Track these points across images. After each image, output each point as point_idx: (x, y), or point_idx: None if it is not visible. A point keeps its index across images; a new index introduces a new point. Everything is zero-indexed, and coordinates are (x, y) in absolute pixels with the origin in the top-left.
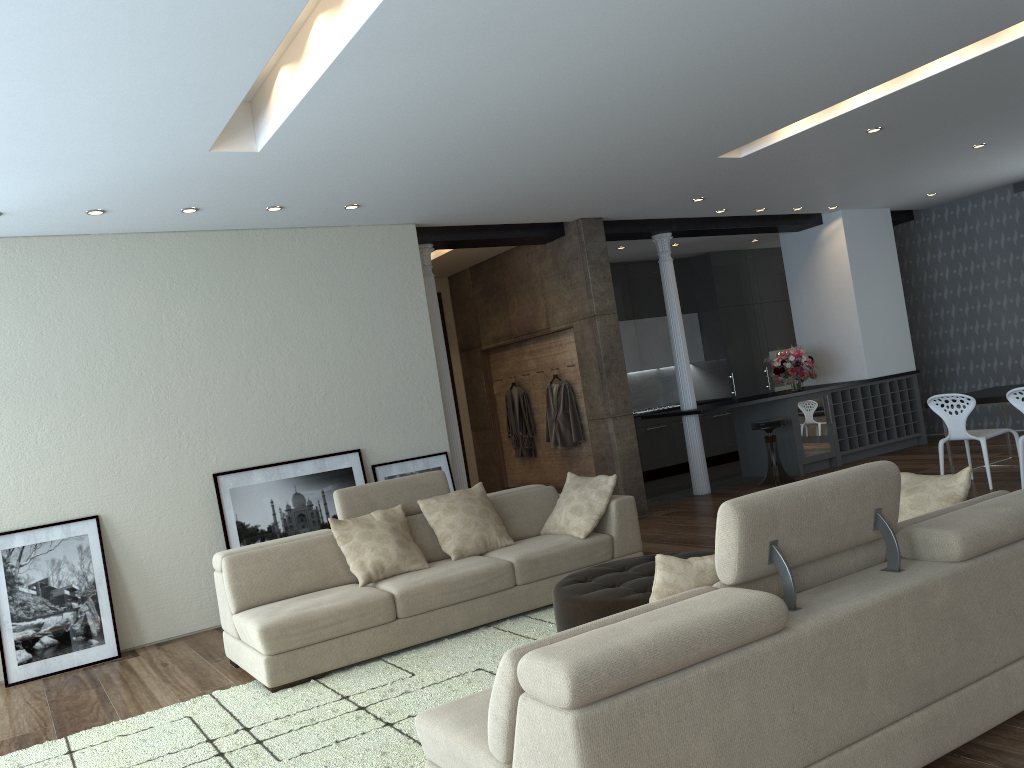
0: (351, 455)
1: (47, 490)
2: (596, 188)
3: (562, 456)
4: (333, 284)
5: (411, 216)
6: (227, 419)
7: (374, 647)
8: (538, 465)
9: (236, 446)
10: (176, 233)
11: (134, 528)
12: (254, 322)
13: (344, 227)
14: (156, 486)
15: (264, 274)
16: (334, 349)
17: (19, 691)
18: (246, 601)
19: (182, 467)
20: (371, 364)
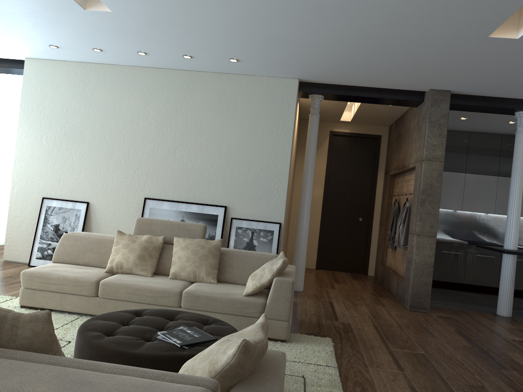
0: (220, 208)
1: (71, 184)
2: (405, 61)
3: (402, 254)
4: (236, 108)
5: (287, 72)
6: (159, 171)
7: (78, 307)
8: (395, 256)
9: (160, 186)
10: (158, 69)
11: (102, 213)
12: (186, 122)
13: (251, 76)
14: (117, 196)
15: (198, 97)
16: (227, 146)
17: (23, 269)
18: (58, 258)
19: (131, 190)
20: (247, 159)
